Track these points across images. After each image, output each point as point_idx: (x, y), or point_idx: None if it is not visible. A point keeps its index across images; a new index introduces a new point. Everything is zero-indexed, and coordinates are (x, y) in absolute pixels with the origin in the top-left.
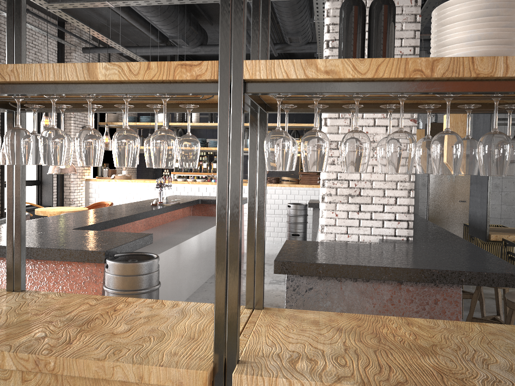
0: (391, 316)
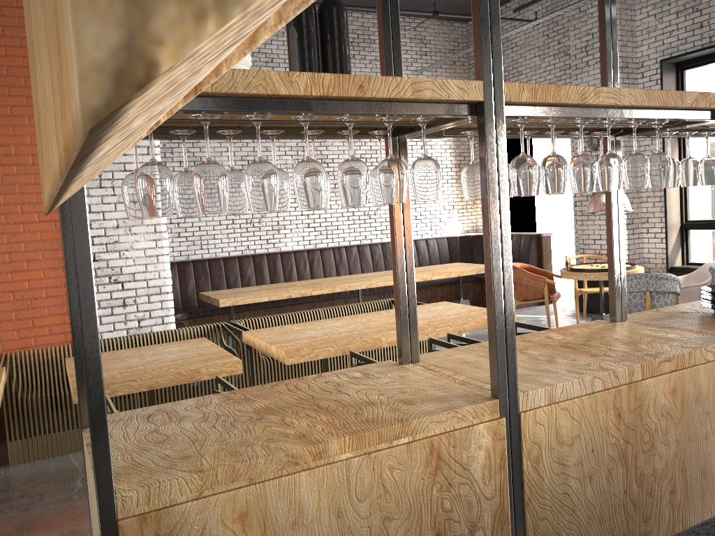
0: (334, 440)
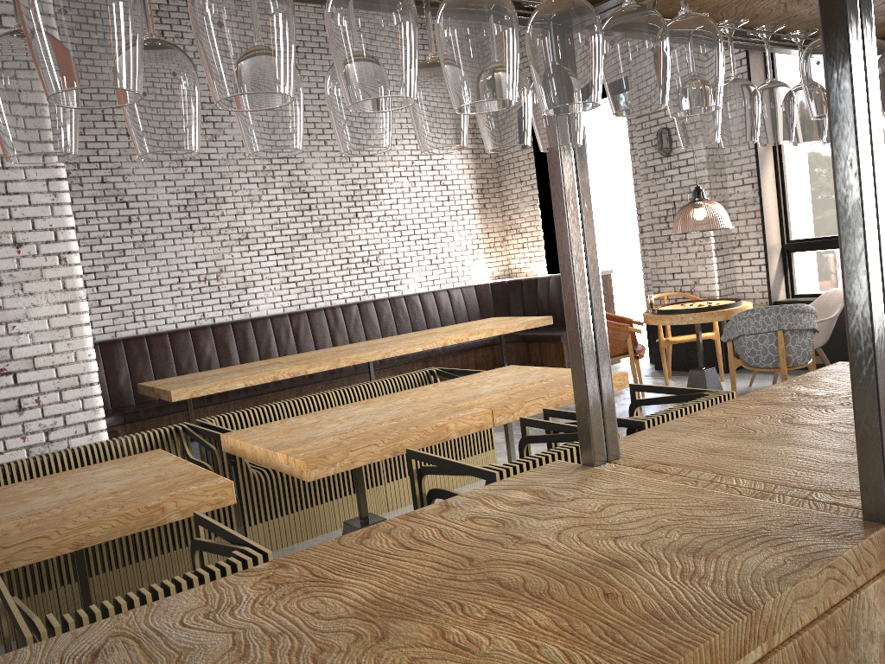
0: None
